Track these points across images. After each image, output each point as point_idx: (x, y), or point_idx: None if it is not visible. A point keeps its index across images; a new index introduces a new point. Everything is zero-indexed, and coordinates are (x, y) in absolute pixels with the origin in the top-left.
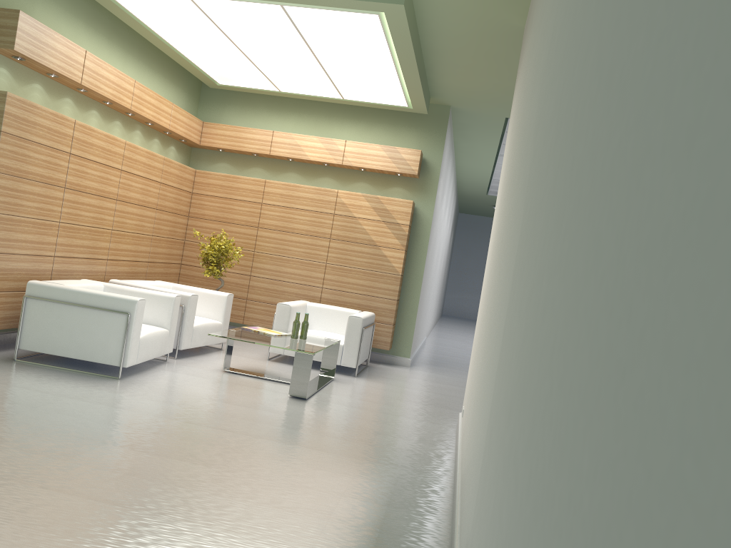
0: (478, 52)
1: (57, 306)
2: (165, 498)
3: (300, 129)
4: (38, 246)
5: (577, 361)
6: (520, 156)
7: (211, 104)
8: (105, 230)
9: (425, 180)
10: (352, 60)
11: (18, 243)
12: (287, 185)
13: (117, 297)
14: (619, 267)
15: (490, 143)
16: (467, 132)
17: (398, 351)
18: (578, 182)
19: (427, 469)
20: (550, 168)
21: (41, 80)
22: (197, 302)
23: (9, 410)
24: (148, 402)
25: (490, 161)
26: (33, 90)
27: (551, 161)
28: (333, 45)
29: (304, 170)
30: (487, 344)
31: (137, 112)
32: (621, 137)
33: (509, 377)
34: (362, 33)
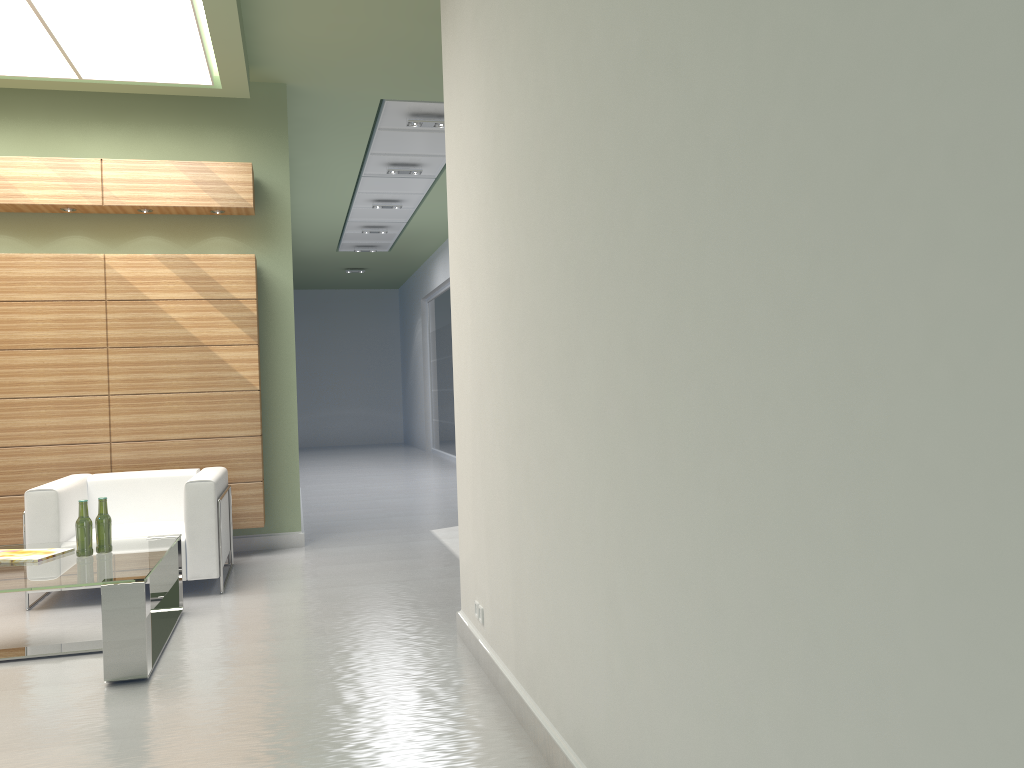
0: None
1: None
2: None
3: None
4: None
5: None
6: None
7: None
8: None
9: (266, 218)
10: None
11: None
12: None
13: None
14: None
15: (351, 155)
16: (314, 136)
17: (279, 524)
18: None
19: None
20: None
21: None
22: None
23: None
24: None
25: (347, 189)
26: None
27: None
28: None
29: (24, 228)
30: (676, 470)
31: None
32: None
33: None
34: None
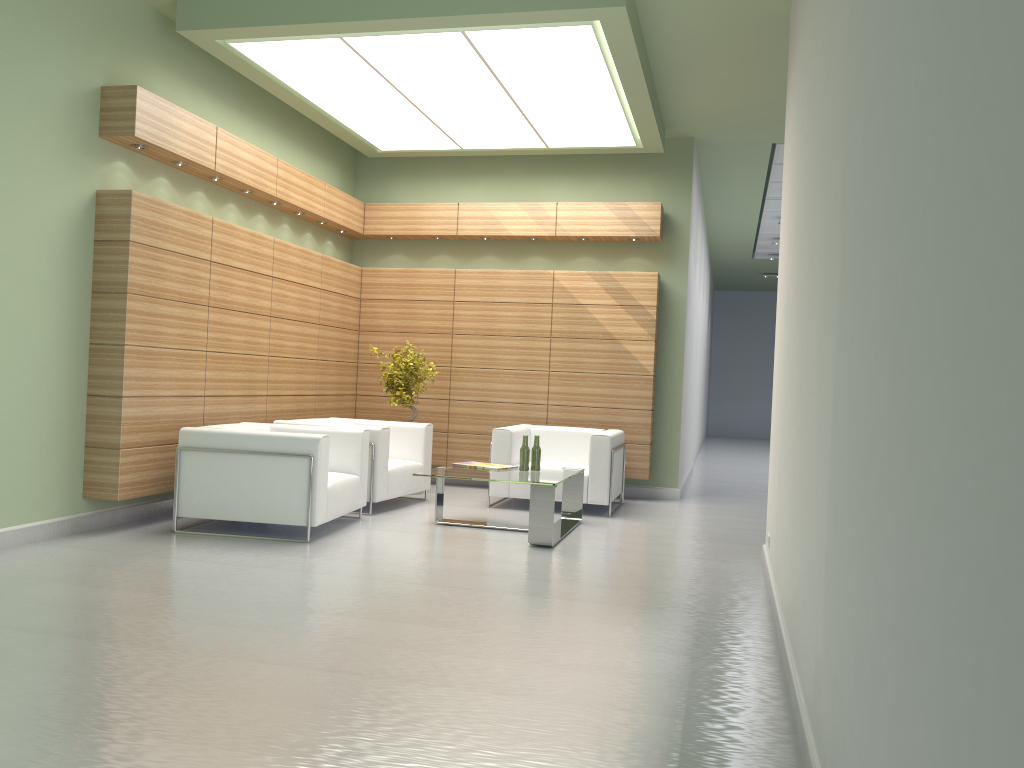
0: (728, 57)
1: (220, 456)
2: (409, 664)
3: (492, 196)
4: (185, 384)
5: (972, 321)
6: (818, 172)
7: (372, 179)
8: (260, 357)
9: (670, 243)
10: (558, 92)
11: (161, 382)
12: (484, 272)
13: (294, 437)
14: (1015, 192)
15: (753, 183)
16: (720, 171)
17: (661, 480)
18: (936, 145)
19: (734, 614)
20: (883, 155)
21: (165, 172)
22: None
23: (189, 585)
24: (352, 564)
25: (754, 209)
26: (159, 186)
27: (883, 147)
28: (531, 75)
29: (504, 251)
30: (803, 424)
31: (284, 199)
32: (994, 67)
33: (857, 426)
34: (570, 53)
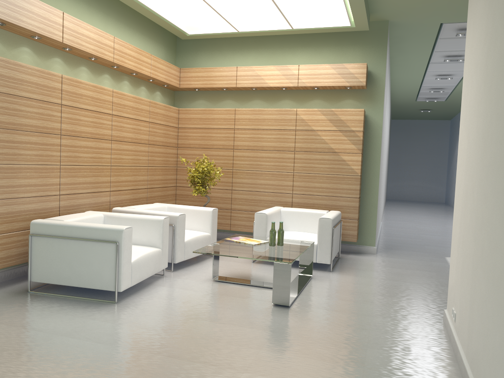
0: None
1: (57, 241)
2: None
3: (259, 62)
4: (43, 188)
5: None
6: None
7: (185, 53)
8: (104, 166)
9: (372, 90)
10: None
11: (22, 188)
12: (253, 110)
13: (105, 228)
14: None
15: (423, 53)
16: (403, 45)
17: (364, 241)
18: None
19: None
20: None
21: (28, 43)
22: (188, 218)
23: None
24: (136, 330)
25: (421, 70)
26: (22, 53)
27: None
28: None
29: (266, 97)
30: None
31: (120, 64)
32: None
33: None
34: None
